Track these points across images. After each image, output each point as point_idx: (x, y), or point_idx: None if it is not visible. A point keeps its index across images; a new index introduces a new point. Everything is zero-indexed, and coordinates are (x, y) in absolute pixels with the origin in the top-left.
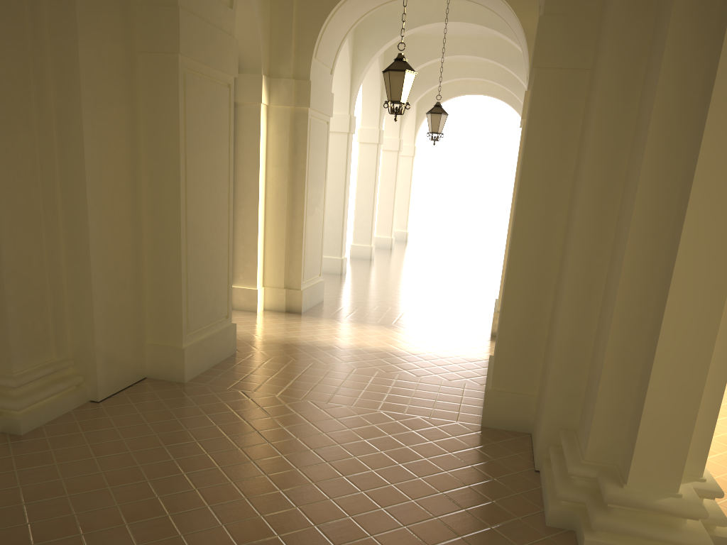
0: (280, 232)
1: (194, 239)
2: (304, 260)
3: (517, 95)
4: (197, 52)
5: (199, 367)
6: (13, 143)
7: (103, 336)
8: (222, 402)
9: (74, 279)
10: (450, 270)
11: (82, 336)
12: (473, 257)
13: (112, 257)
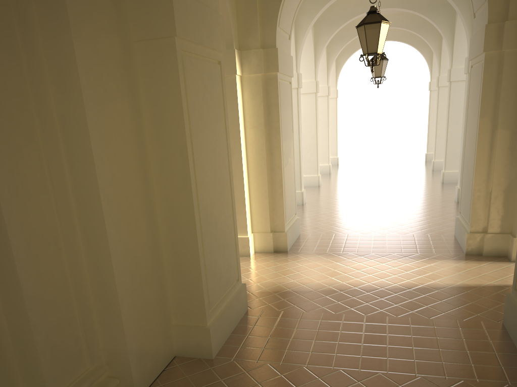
0: (263, 185)
1: (206, 219)
2: (285, 206)
3: (422, 35)
4: (191, 33)
5: (223, 338)
6: (18, 162)
7: (133, 336)
8: (256, 383)
9: (98, 286)
10: (387, 186)
11: (113, 340)
12: (398, 171)
13: (133, 255)
